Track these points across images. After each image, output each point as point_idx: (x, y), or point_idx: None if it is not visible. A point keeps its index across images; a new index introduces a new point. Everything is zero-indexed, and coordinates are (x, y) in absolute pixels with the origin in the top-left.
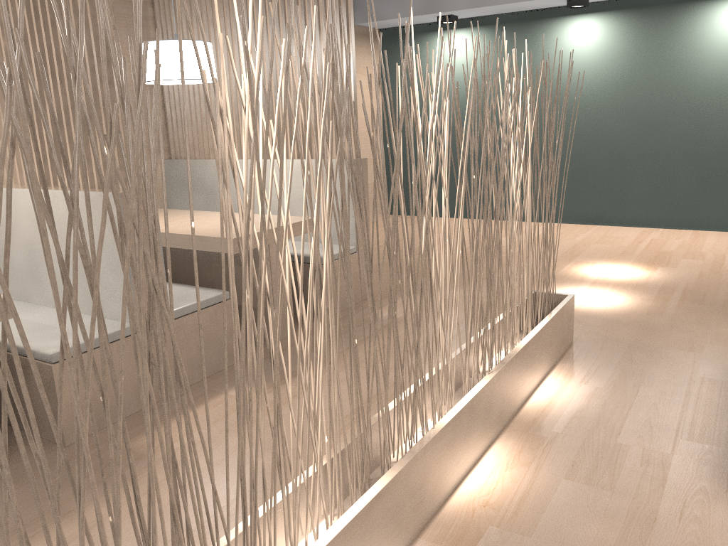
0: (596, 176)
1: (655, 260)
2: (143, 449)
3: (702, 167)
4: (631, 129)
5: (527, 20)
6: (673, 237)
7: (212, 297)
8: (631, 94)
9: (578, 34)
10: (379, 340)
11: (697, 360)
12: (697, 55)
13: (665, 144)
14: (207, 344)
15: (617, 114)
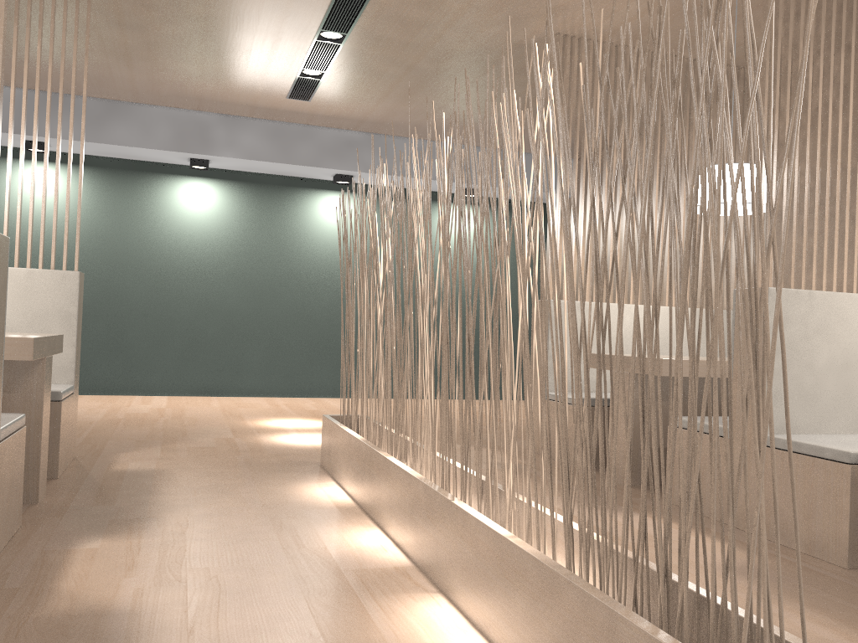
0: (211, 343)
1: (317, 415)
2: (84, 609)
3: (311, 337)
4: (246, 297)
5: (134, 170)
6: (300, 402)
7: (18, 418)
8: (246, 262)
9: (192, 195)
10: (178, 485)
11: (466, 462)
12: (304, 235)
13: (279, 314)
14: (12, 489)
15: (232, 280)
